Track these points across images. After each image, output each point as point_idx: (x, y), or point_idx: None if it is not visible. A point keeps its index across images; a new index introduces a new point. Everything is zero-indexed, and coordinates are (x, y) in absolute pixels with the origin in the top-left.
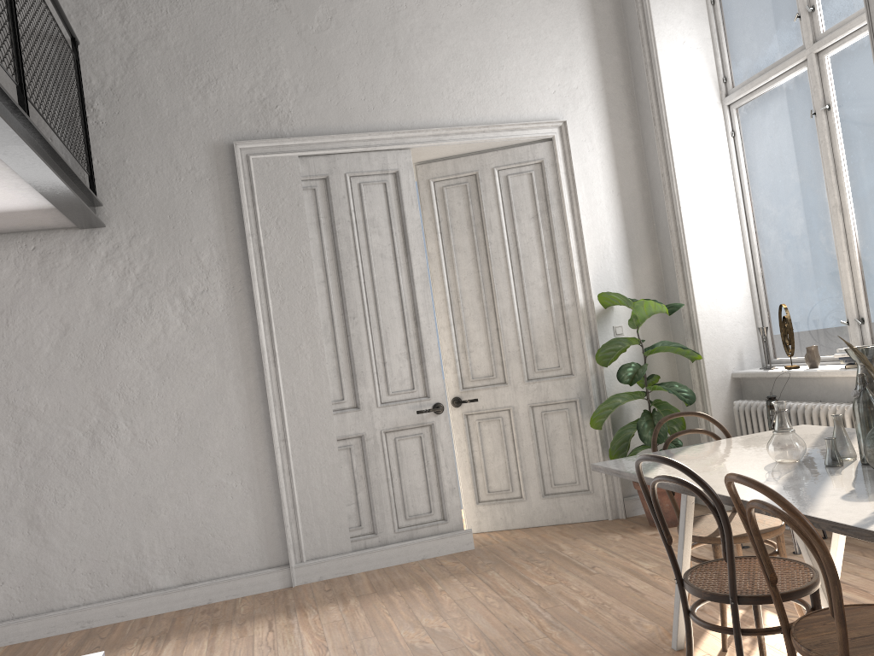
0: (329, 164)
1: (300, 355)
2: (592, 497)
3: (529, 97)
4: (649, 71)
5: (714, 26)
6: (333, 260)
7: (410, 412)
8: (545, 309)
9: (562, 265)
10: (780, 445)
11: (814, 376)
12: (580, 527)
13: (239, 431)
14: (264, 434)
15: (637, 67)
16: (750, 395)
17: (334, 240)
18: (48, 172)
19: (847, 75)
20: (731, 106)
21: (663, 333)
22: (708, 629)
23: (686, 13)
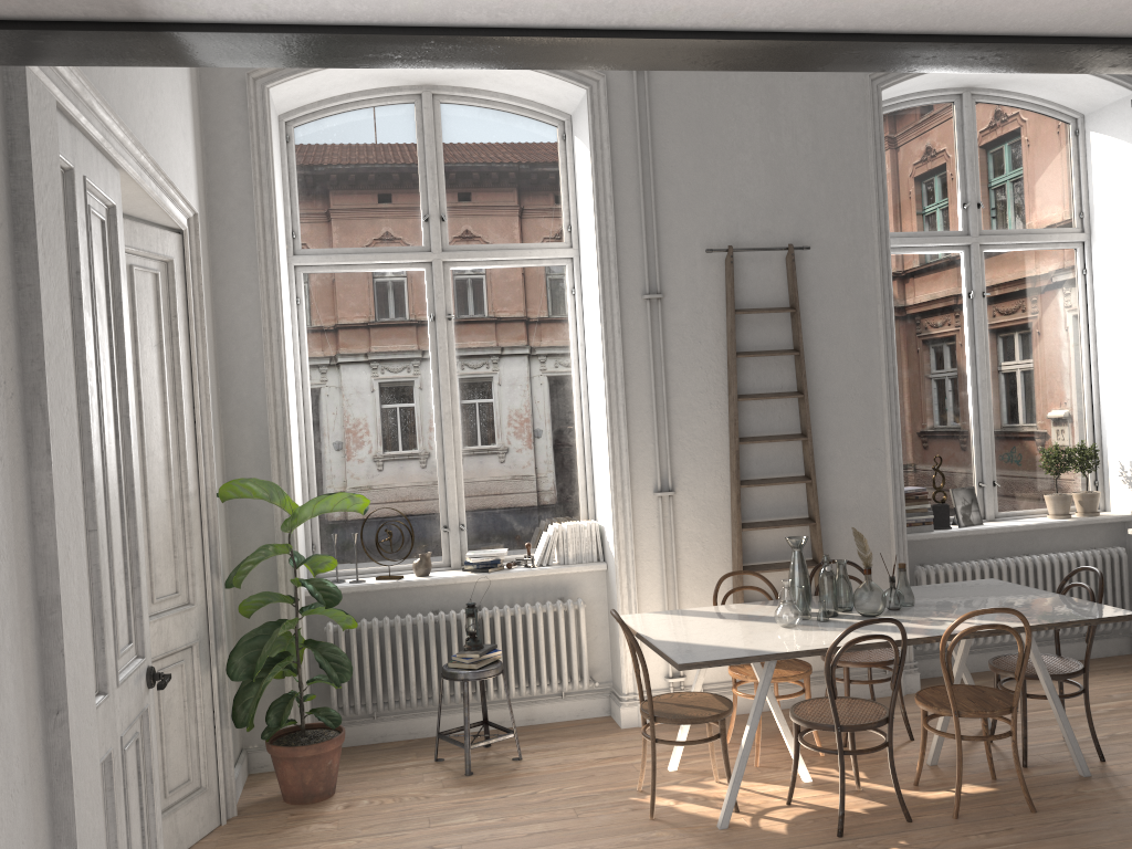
0: (73, 143)
1: (68, 576)
2: (207, 796)
3: (174, 157)
4: (258, 190)
5: (288, 167)
6: (74, 358)
7: (135, 690)
8: (165, 498)
9: (187, 430)
10: (799, 612)
11: (447, 583)
12: (223, 845)
13: (18, 798)
14: (43, 792)
15: (220, 173)
16: (321, 616)
17: (73, 312)
18: (604, 65)
19: (472, 294)
20: (298, 268)
21: (226, 541)
22: (874, 751)
23: (277, 138)
